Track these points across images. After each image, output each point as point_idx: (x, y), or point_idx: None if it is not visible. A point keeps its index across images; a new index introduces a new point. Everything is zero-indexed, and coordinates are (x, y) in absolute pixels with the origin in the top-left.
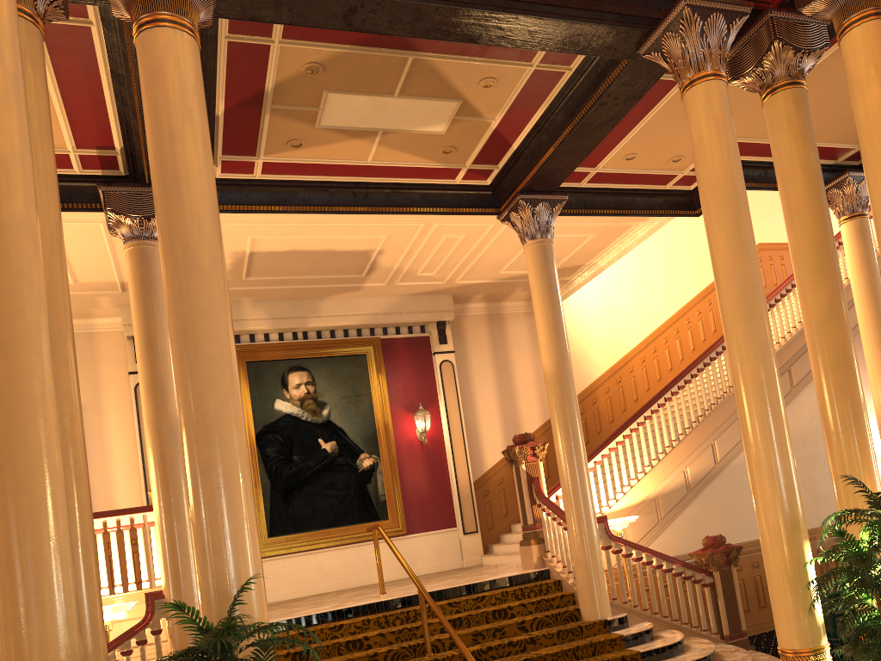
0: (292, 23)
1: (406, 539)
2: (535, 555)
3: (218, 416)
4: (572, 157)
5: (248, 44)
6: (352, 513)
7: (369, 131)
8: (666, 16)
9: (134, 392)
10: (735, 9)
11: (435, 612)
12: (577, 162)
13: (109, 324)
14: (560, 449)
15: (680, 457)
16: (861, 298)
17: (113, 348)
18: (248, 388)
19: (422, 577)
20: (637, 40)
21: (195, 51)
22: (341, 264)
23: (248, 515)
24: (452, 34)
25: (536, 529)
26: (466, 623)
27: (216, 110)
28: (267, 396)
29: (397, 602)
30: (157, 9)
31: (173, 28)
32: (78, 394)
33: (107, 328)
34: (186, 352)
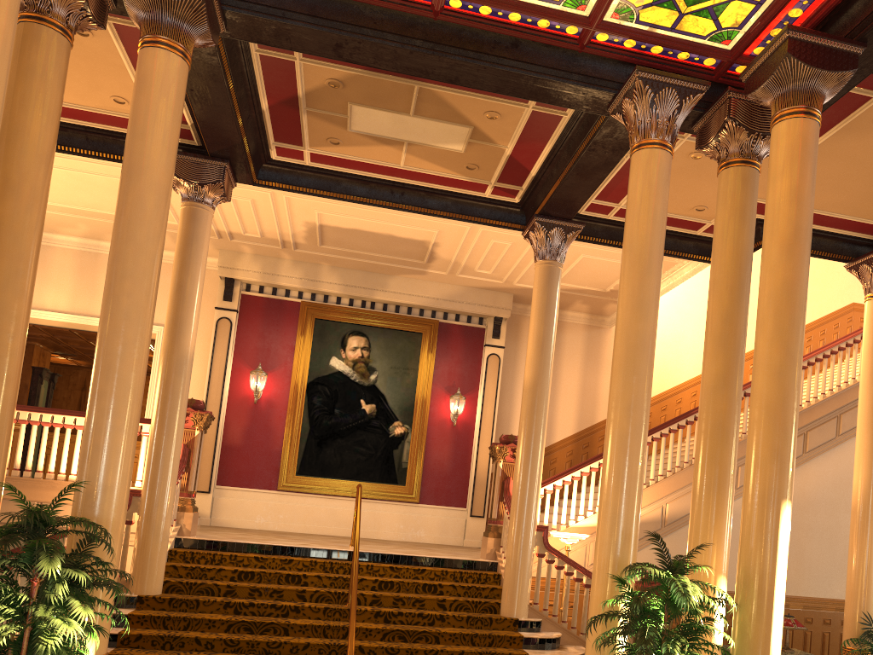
0: (292, 49)
1: (417, 507)
2: (489, 547)
3: (118, 357)
4: (578, 191)
5: (276, 58)
6: (374, 472)
7: (395, 140)
8: (625, 84)
9: (215, 325)
10: (689, 86)
11: (353, 568)
12: (585, 197)
13: (212, 263)
14: (518, 455)
15: (661, 492)
16: (865, 378)
17: (210, 284)
18: (311, 341)
19: (416, 543)
20: (607, 100)
21: (180, 68)
22: (403, 249)
23: (123, 438)
24: (431, 74)
25: (497, 524)
26: (397, 588)
27: (261, 105)
28: (326, 352)
29: (350, 554)
30: (155, 33)
31: (163, 49)
32: (25, 318)
33: (210, 266)
34: (108, 303)
